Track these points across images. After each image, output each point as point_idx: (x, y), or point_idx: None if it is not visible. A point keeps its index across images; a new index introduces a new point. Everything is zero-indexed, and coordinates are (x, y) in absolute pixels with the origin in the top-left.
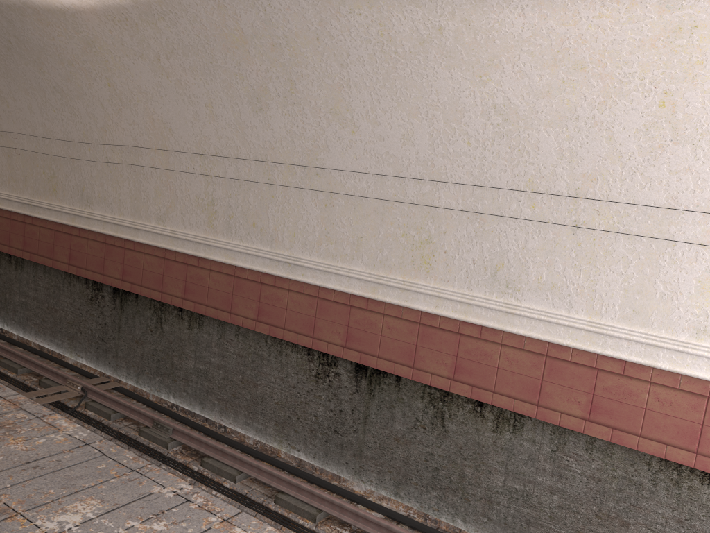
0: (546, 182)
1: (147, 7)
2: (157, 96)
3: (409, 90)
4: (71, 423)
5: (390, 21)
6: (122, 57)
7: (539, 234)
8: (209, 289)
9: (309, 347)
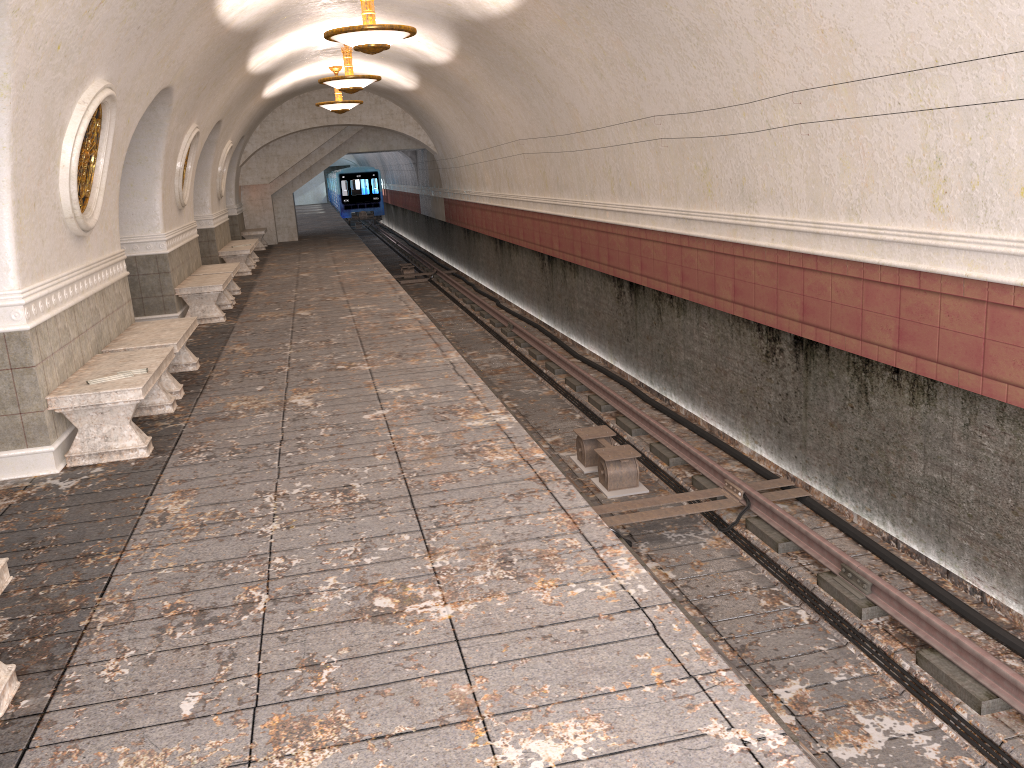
0: None
1: None
2: None
3: None
4: (635, 566)
5: None
6: None
7: None
8: (941, 330)
9: None
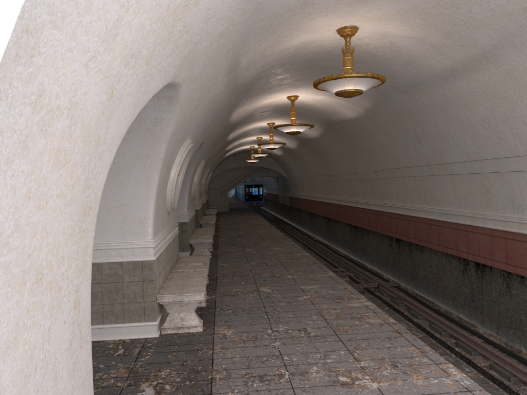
0: (515, 151)
1: (370, 111)
2: (390, 145)
3: (454, 121)
4: (332, 273)
5: (431, 96)
6: (375, 131)
7: (523, 178)
8: (422, 232)
9: (456, 255)
